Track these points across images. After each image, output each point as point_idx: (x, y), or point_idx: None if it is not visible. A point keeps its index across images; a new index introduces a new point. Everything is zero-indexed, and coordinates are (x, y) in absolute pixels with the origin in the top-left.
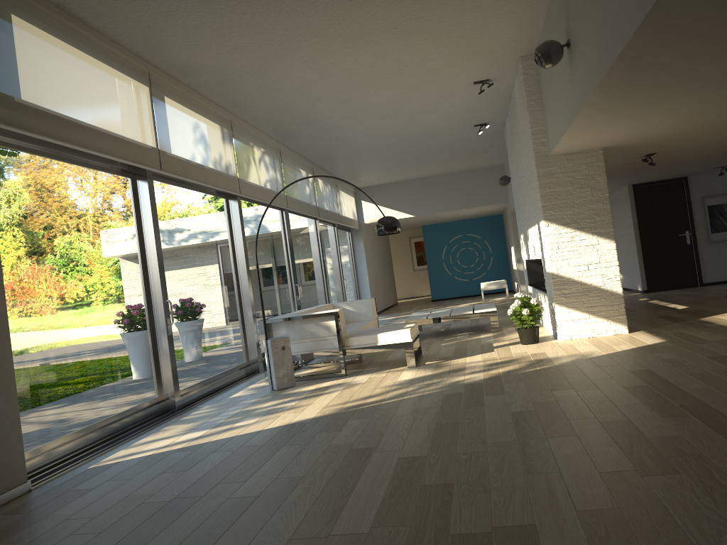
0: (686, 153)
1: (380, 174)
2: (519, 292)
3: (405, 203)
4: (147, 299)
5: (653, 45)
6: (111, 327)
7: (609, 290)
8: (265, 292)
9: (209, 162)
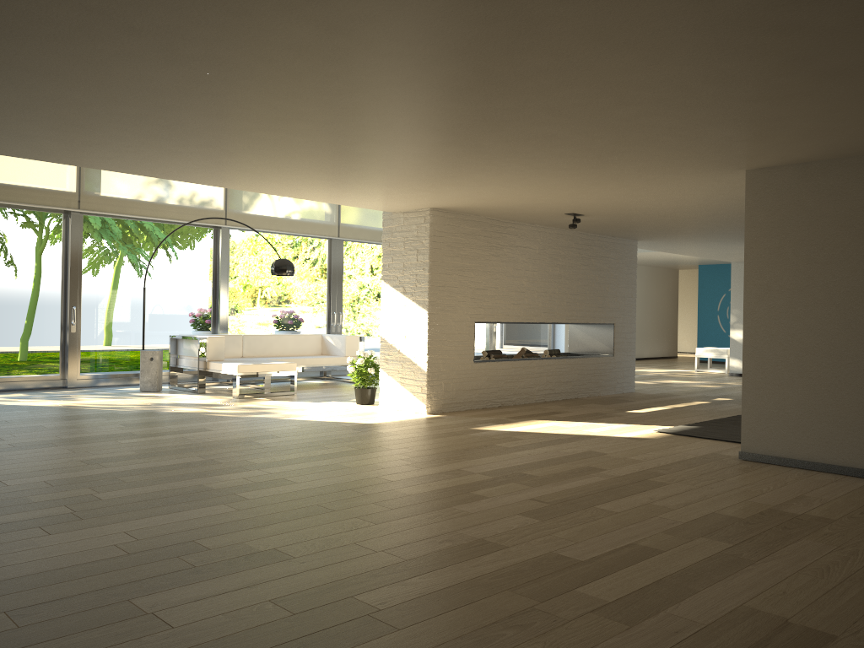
0: (648, 214)
1: None
2: None
3: None
4: (63, 303)
5: (35, 155)
6: (8, 319)
7: (418, 364)
8: (261, 313)
9: (169, 199)
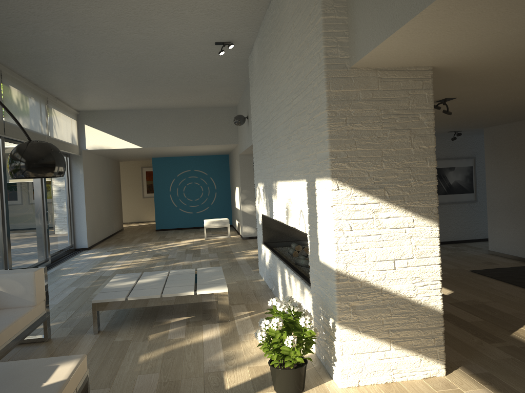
0: (472, 106)
1: (104, 97)
2: (240, 231)
3: (133, 133)
4: None
5: None
6: None
7: (423, 304)
8: None
9: None
